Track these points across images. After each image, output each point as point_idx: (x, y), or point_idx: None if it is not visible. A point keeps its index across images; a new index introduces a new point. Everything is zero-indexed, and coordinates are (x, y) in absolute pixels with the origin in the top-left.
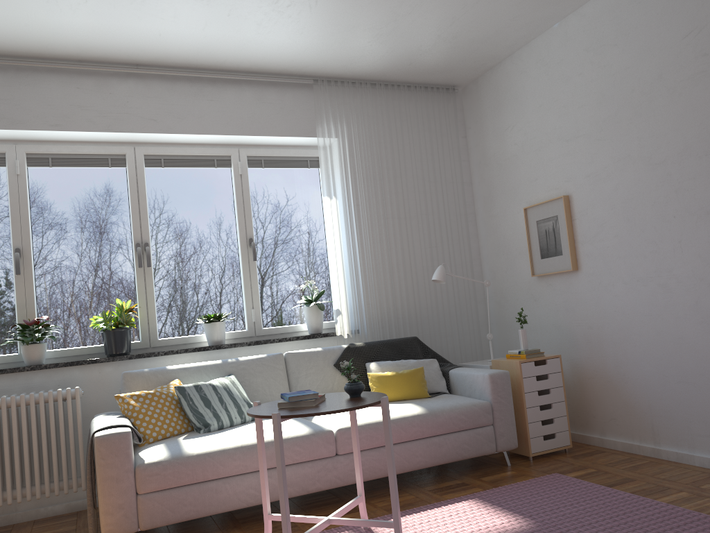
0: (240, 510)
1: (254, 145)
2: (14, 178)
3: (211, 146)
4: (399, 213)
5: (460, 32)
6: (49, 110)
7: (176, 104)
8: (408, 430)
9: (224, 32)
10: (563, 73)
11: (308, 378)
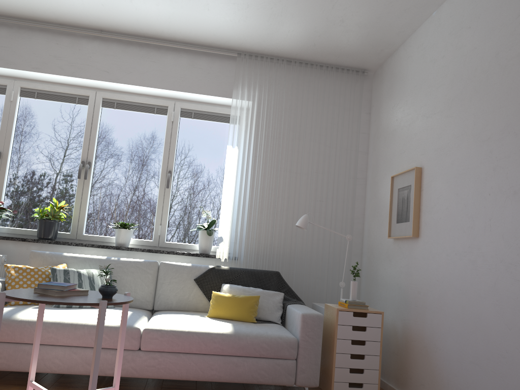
0: (70, 376)
1: (188, 100)
2: (9, 103)
3: (154, 97)
4: (291, 168)
5: (344, 16)
6: (34, 57)
7: (126, 62)
8: (208, 344)
9: (148, 5)
10: (433, 56)
11: (170, 285)
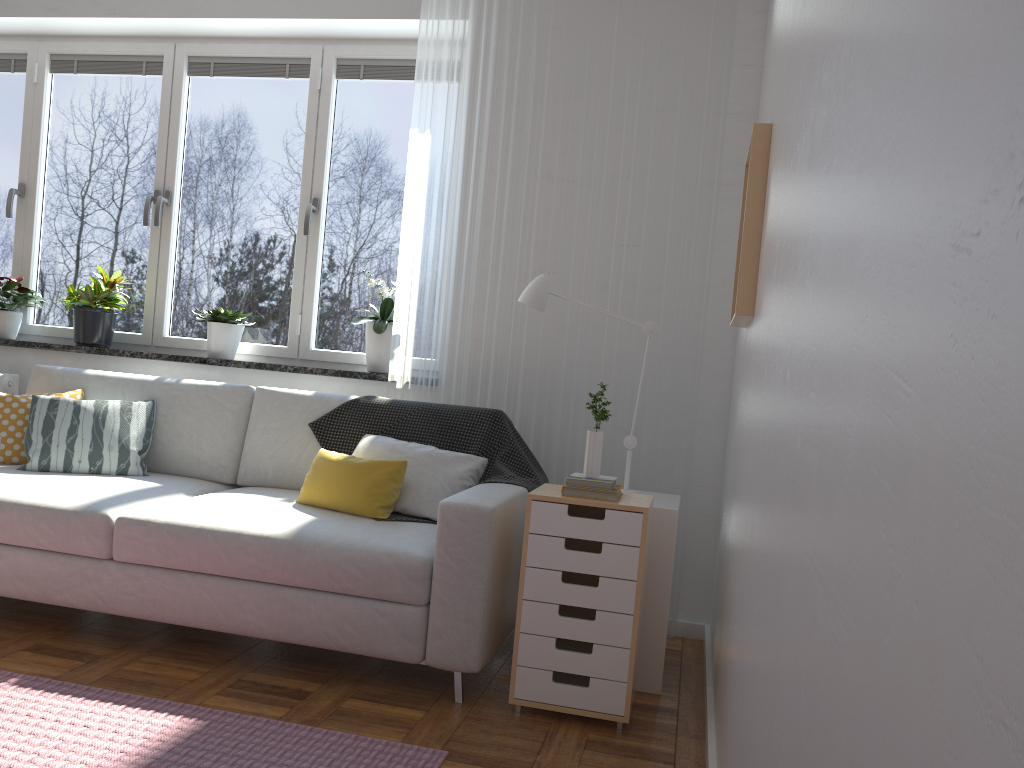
0: None
1: (350, 39)
2: (32, 87)
3: (283, 41)
4: (553, 169)
5: None
6: None
7: None
8: (235, 558)
9: None
10: None
11: (265, 436)
